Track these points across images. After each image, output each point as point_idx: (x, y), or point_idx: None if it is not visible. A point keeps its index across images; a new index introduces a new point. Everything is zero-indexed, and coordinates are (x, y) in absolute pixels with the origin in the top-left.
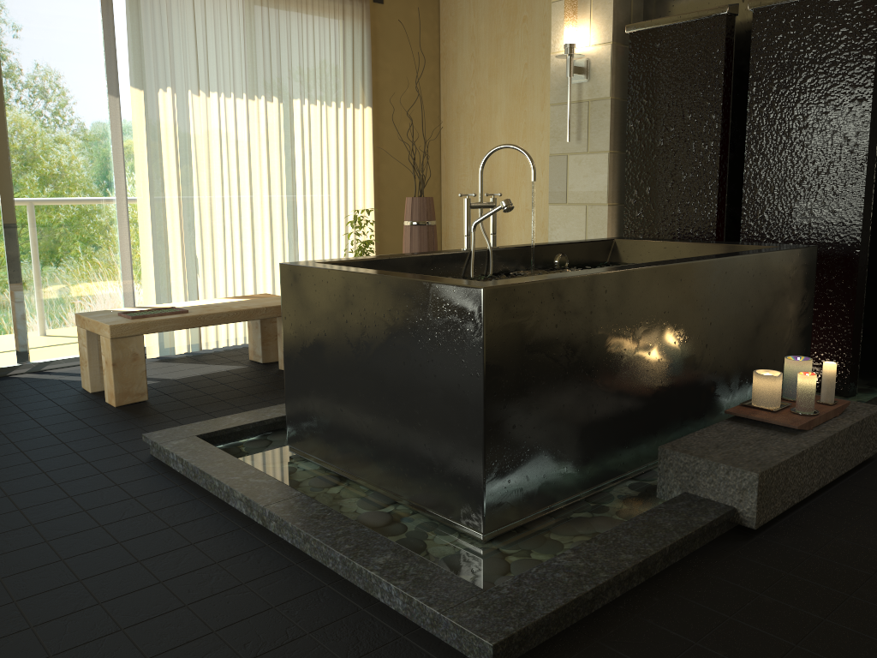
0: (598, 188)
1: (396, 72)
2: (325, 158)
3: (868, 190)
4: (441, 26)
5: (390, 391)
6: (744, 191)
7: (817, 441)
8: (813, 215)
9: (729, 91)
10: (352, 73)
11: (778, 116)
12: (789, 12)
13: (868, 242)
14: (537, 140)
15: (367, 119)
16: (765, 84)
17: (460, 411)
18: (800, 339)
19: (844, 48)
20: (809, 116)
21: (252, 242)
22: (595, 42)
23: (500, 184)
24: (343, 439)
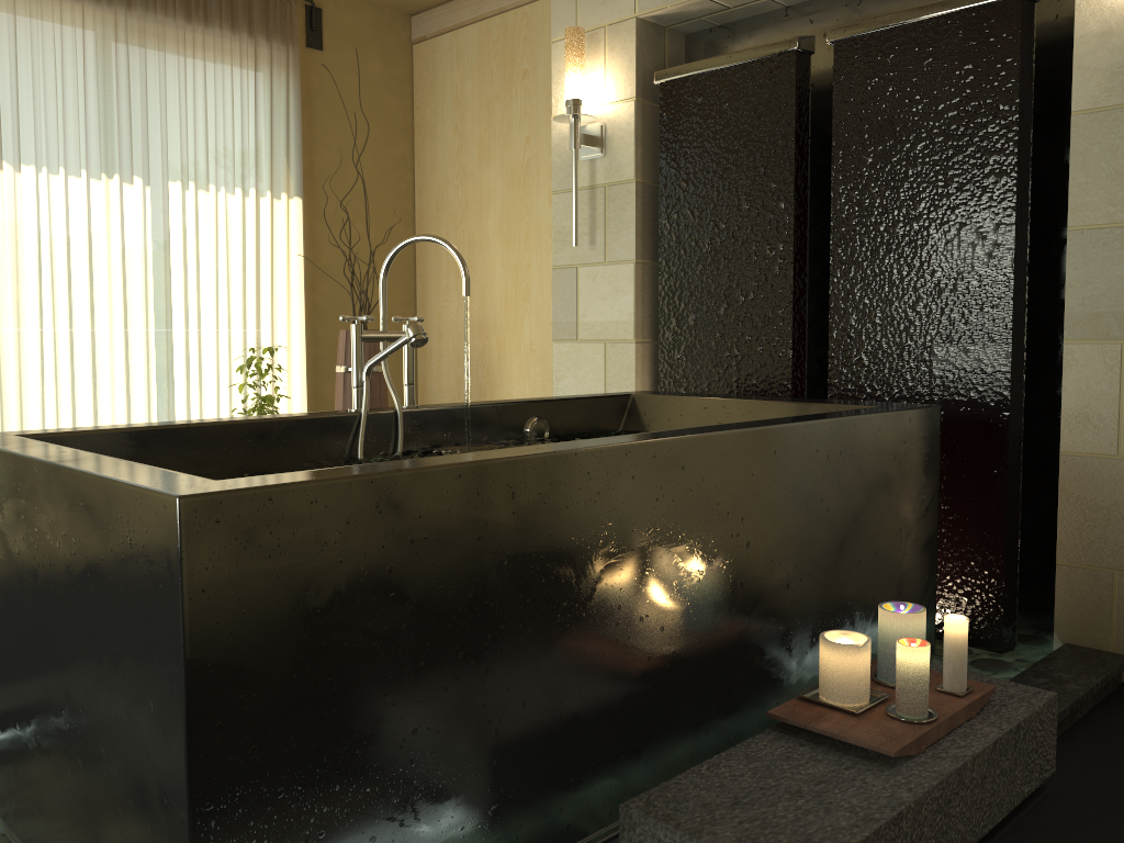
0: (621, 316)
1: (344, 149)
2: (223, 272)
3: (1018, 317)
4: (415, 88)
5: (70, 701)
6: (831, 319)
7: (930, 785)
8: (935, 357)
9: (805, 167)
10: (270, 147)
11: (878, 202)
12: (887, 44)
13: (1023, 399)
14: (544, 248)
15: (295, 215)
16: (856, 154)
17: (157, 763)
18: (918, 560)
19: (971, 95)
20: (923, 201)
21: (93, 397)
22: (612, 98)
23: (495, 313)
24: (21, 783)
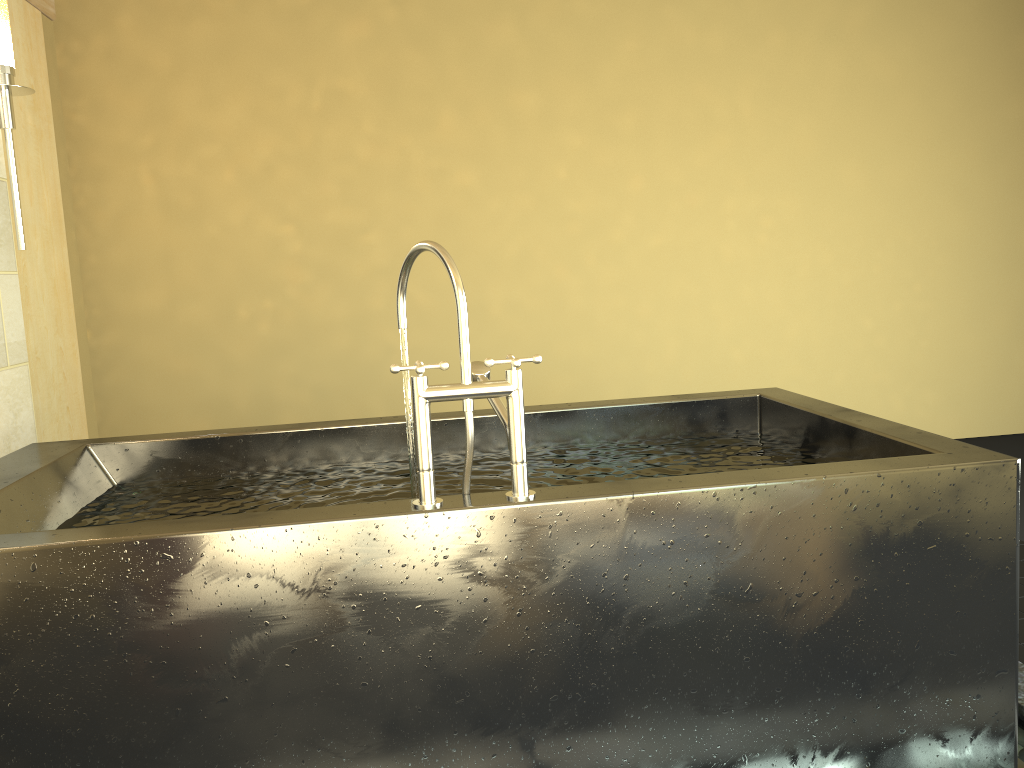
0: None
1: None
2: None
3: None
4: None
5: None
6: None
7: None
8: None
9: None
10: None
11: None
12: None
13: None
14: None
15: None
16: None
17: None
18: None
19: None
20: None
21: None
22: None
23: None
24: None
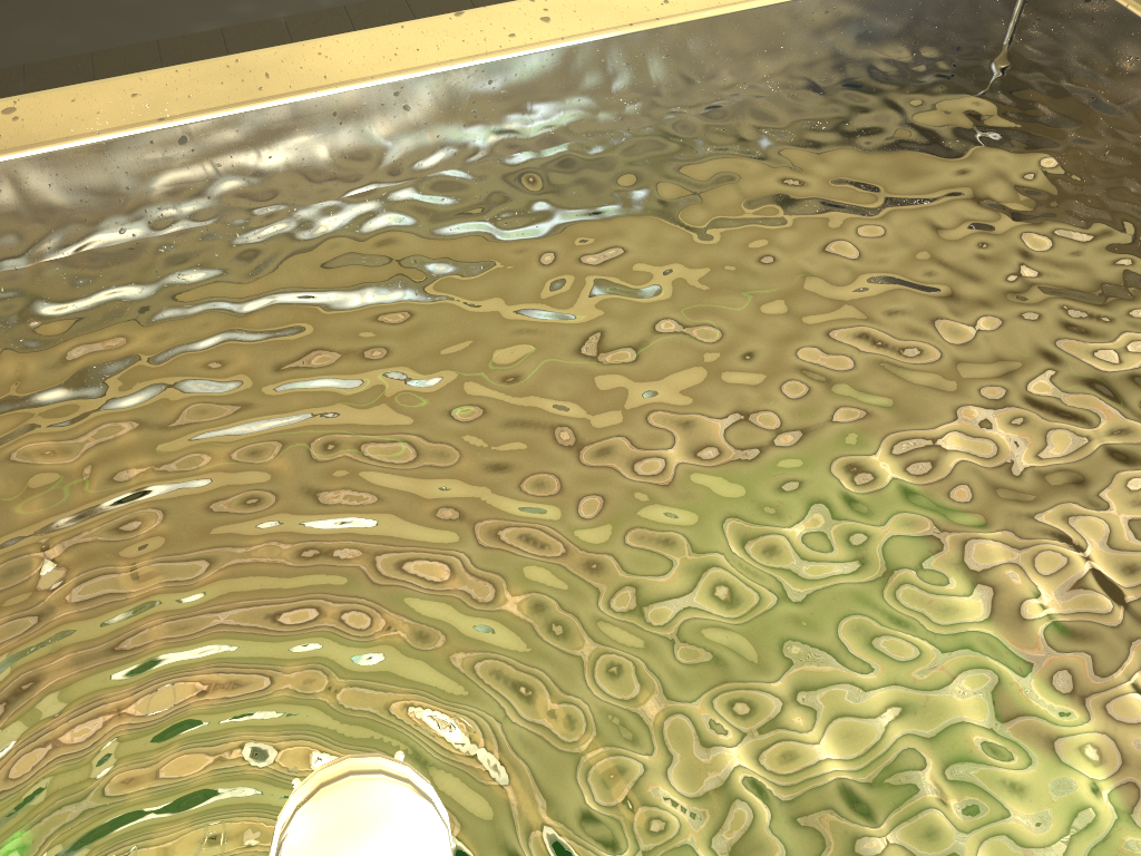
0: None
1: None
2: None
3: None
4: None
5: None
6: None
7: None
8: None
9: None
10: None
11: None
12: None
13: None
14: None
15: None
16: None
17: None
18: None
19: None
20: None
21: None
22: None
23: None
24: None
